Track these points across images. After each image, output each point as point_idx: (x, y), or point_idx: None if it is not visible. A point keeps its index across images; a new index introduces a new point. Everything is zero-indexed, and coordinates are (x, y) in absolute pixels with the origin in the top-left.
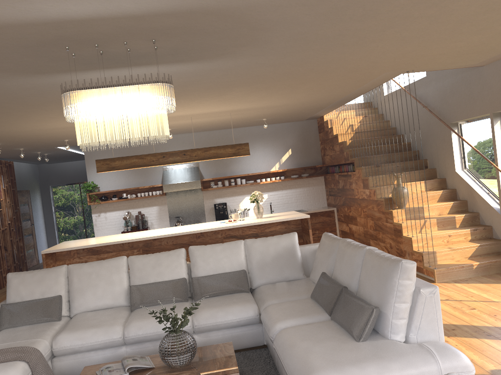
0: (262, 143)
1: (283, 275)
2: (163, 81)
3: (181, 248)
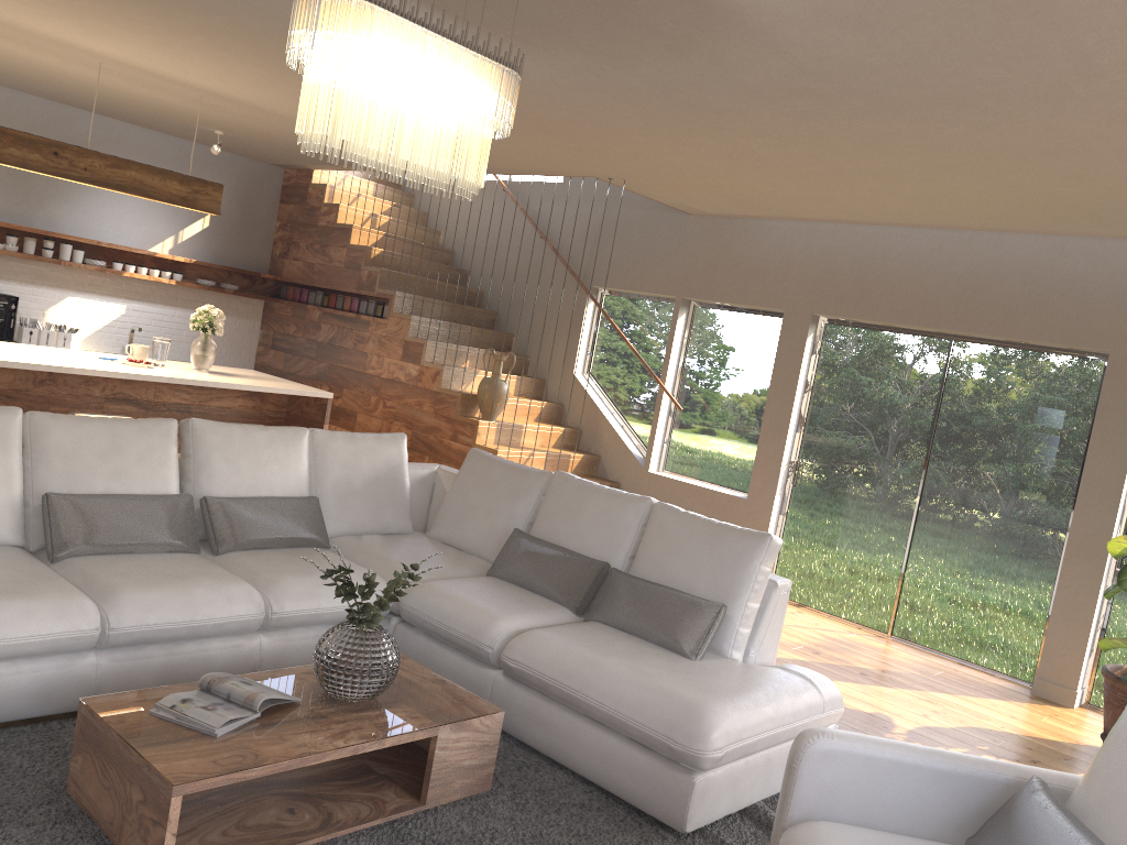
0: None
1: (382, 520)
2: (520, 72)
3: (169, 419)
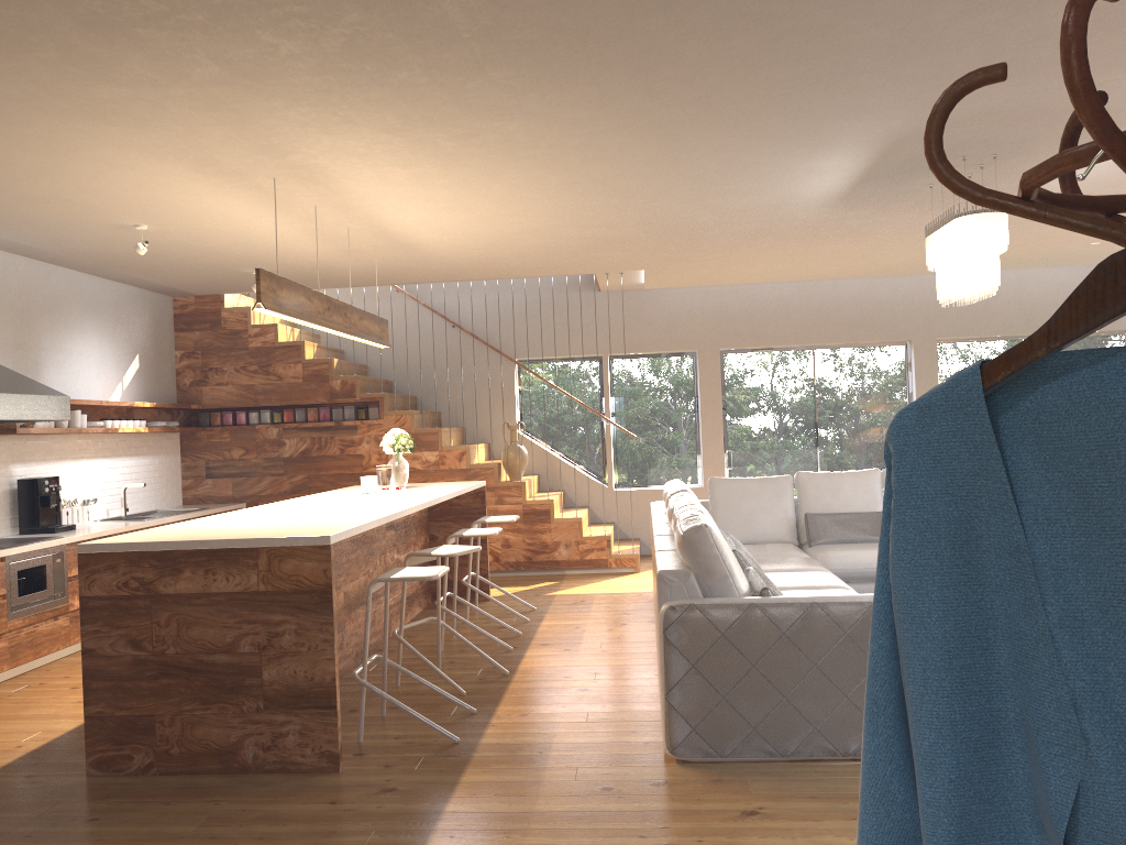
0: (98, 326)
1: None
2: None
3: (685, 492)
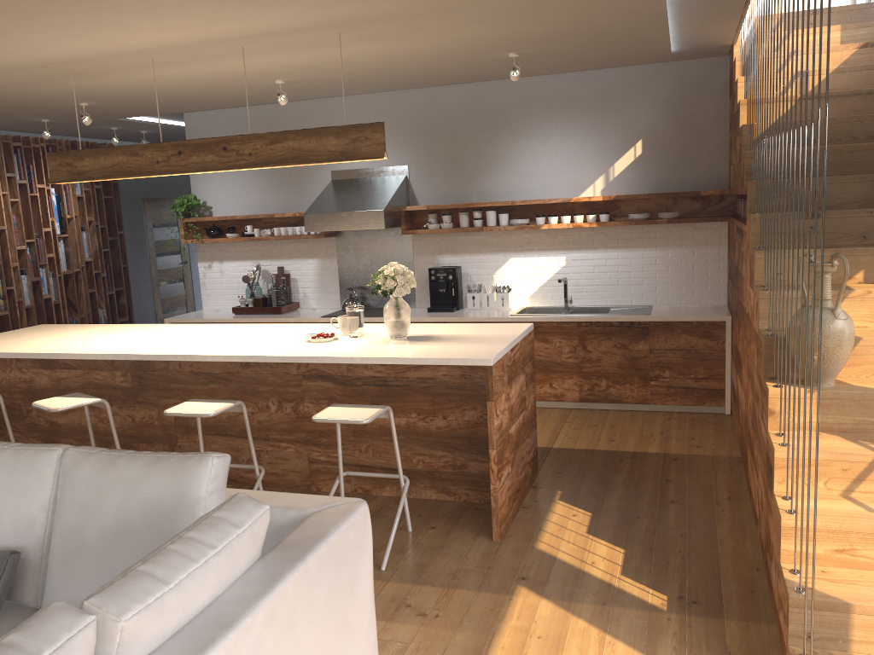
0: (565, 123)
1: None
2: None
3: None
